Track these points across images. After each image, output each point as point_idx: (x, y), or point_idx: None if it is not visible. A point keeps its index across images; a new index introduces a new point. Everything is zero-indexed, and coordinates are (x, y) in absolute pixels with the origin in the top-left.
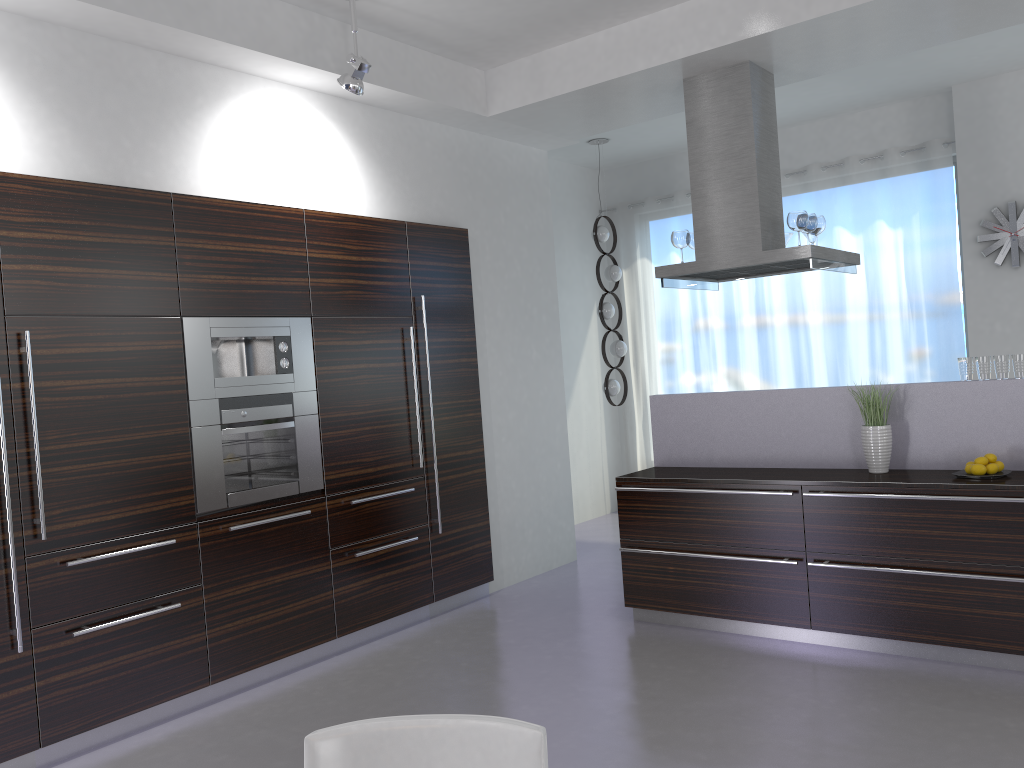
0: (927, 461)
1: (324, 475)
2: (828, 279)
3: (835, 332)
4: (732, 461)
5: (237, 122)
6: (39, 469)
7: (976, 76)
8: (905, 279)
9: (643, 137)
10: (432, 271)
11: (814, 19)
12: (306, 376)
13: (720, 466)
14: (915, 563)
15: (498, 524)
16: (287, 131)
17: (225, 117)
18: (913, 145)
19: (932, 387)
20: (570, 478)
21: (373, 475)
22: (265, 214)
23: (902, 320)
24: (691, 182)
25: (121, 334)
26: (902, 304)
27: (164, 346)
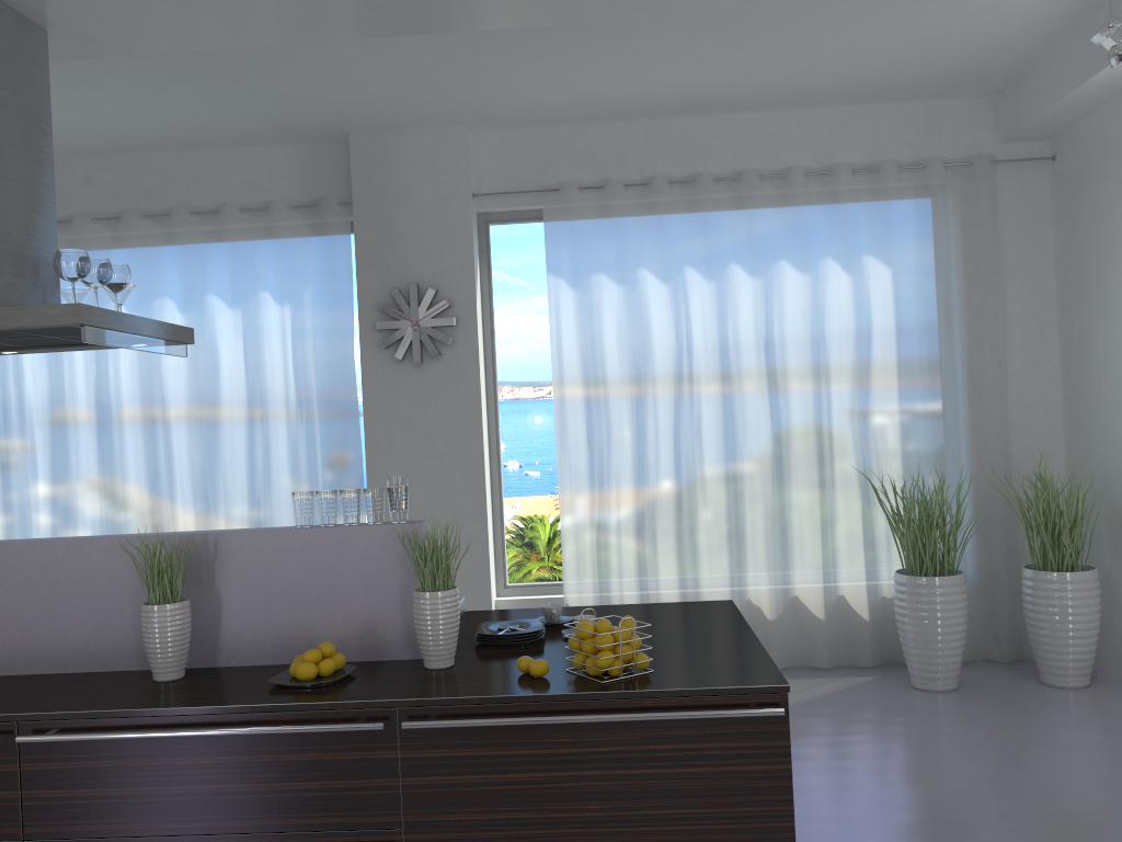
0: (248, 652)
1: None
2: (197, 364)
3: (205, 436)
4: None
5: None
6: None
7: (376, 125)
8: (294, 370)
9: None
10: None
11: None
12: None
13: None
14: (202, 841)
15: None
16: None
17: None
18: (306, 200)
19: (256, 537)
20: None
21: None
22: None
23: (290, 423)
24: None
25: None
26: (290, 402)
27: None
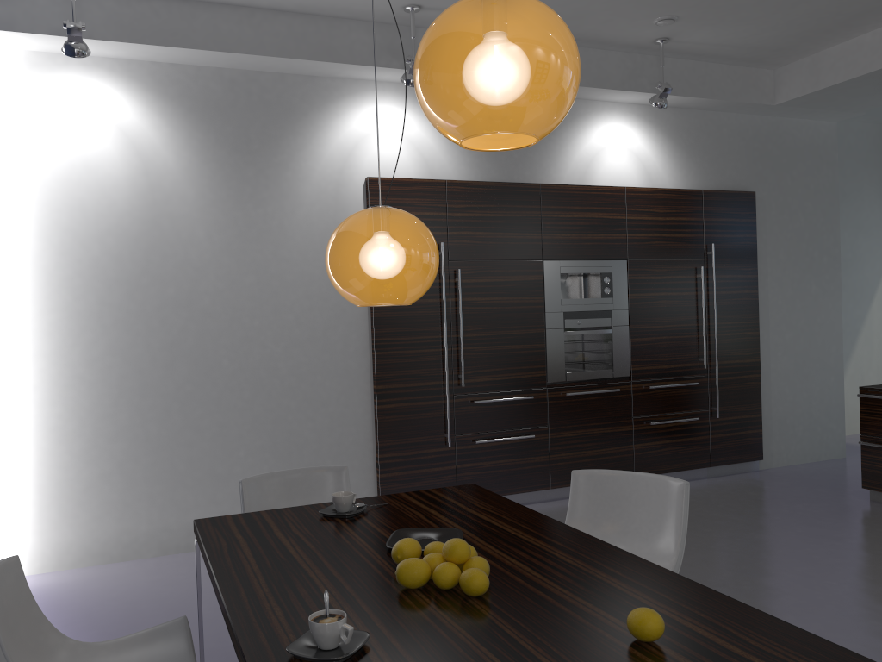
0: None
1: (631, 367)
2: None
3: None
4: None
5: (583, 133)
6: (462, 347)
7: None
8: None
9: None
10: (722, 225)
11: None
12: (621, 300)
13: None
14: None
15: (770, 418)
16: (616, 134)
17: (575, 131)
18: None
19: None
20: (843, 390)
21: (667, 370)
22: (598, 192)
23: None
24: None
25: (508, 271)
26: None
27: (532, 278)
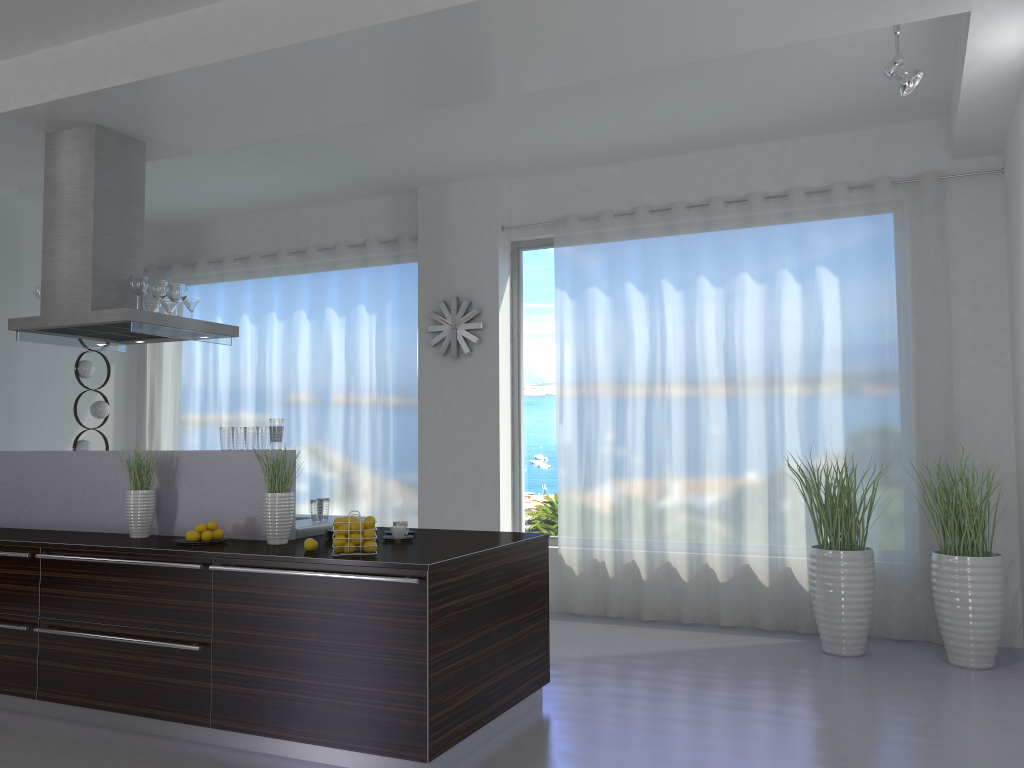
0: (189, 528)
1: None
2: (316, 356)
3: (319, 408)
4: (46, 523)
5: None
6: None
7: (432, 180)
8: (376, 362)
9: (146, 199)
10: None
11: (111, 88)
12: None
13: (36, 528)
14: (117, 629)
15: None
16: None
17: None
18: (393, 237)
19: (197, 454)
20: None
21: None
22: None
23: (371, 401)
24: (44, 236)
25: None
26: (372, 385)
27: None
